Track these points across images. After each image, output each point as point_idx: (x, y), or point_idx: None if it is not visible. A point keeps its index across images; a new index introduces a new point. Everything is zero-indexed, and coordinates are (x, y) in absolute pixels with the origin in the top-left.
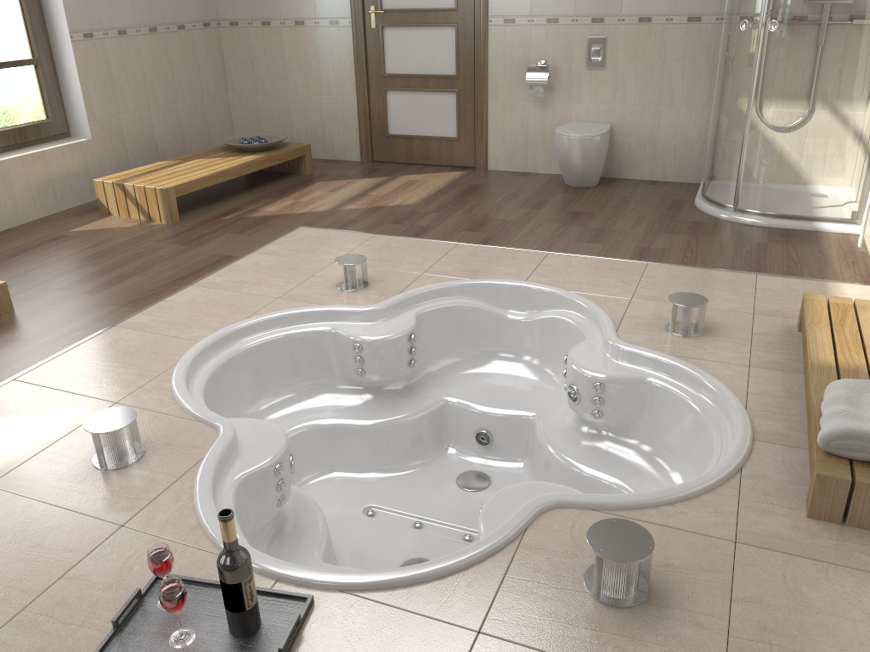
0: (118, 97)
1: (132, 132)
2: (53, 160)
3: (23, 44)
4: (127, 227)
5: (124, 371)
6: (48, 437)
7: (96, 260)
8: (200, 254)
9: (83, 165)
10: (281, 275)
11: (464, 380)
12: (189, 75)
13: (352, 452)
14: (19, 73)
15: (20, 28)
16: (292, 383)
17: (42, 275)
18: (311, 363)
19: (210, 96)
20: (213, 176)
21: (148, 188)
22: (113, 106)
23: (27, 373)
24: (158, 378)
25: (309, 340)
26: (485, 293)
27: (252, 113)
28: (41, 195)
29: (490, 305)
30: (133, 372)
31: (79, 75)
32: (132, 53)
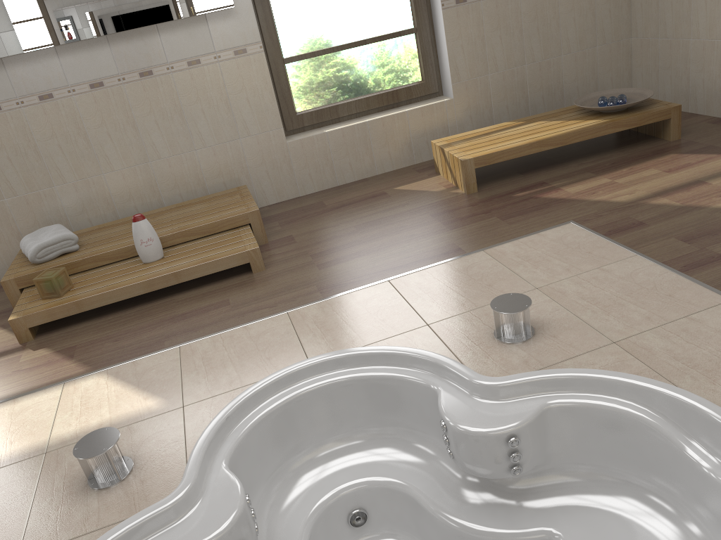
0: (487, 56)
1: (499, 89)
2: (411, 119)
3: (405, 16)
4: (431, 192)
5: (229, 371)
6: (116, 422)
7: (369, 227)
8: (442, 240)
9: (442, 123)
10: (468, 291)
11: (607, 516)
12: (580, 24)
13: (428, 535)
14: (399, 42)
15: (404, 2)
16: (403, 426)
17: (321, 236)
18: (421, 414)
19: (604, 44)
20: (526, 146)
21: (454, 157)
22: (480, 66)
23: (192, 343)
24: (233, 391)
25: (417, 390)
26: (672, 410)
27: (651, 60)
28: (396, 150)
29: (678, 429)
30: (231, 375)
31: (446, 40)
32: (509, 10)
